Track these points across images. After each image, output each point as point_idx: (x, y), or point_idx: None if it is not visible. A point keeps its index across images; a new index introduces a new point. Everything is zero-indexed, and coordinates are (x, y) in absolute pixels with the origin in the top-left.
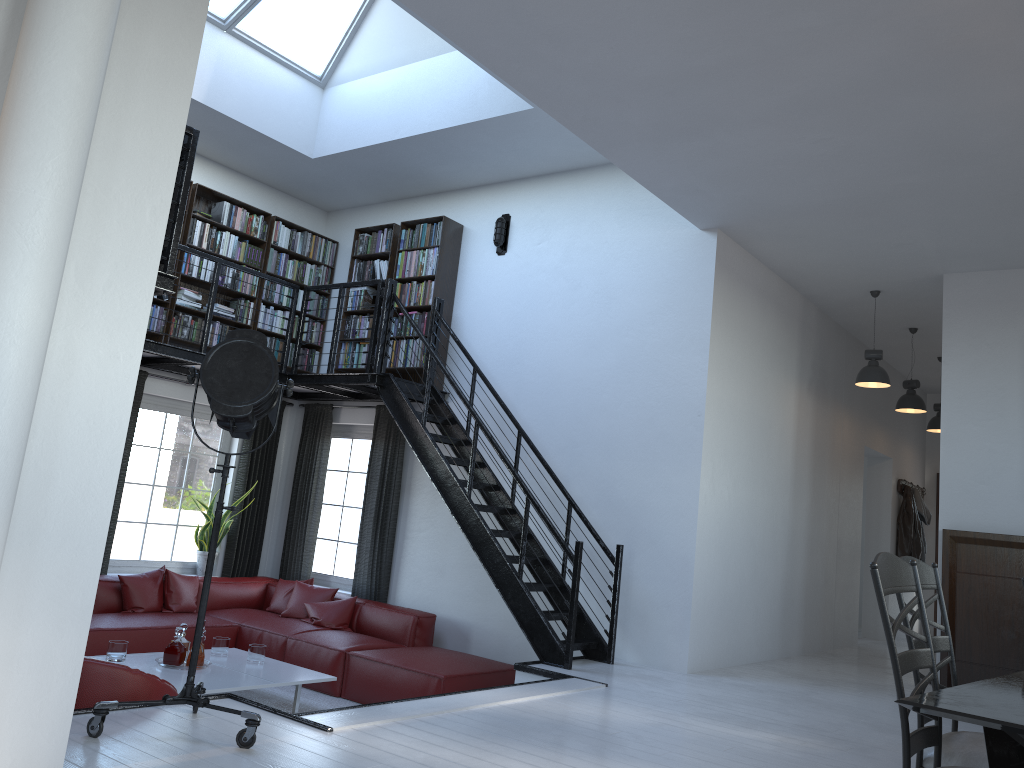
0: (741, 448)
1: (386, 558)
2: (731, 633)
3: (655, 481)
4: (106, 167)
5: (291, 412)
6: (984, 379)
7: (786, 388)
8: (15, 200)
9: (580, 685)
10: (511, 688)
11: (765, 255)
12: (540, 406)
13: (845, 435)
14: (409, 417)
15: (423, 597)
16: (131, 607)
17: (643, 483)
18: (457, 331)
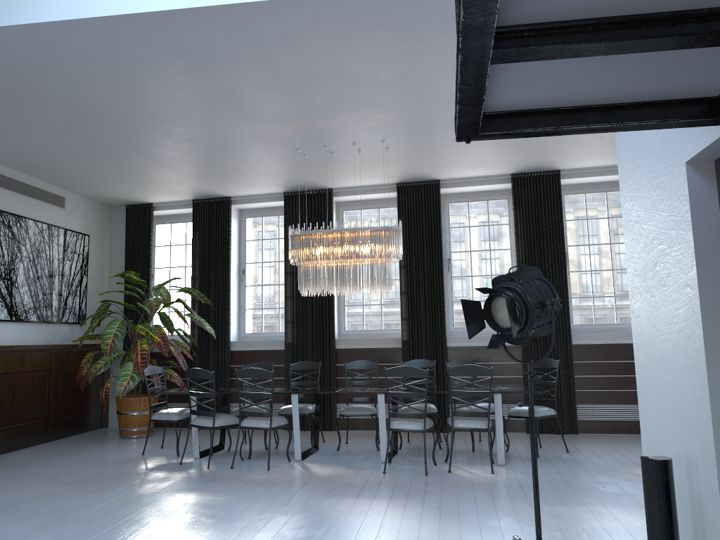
0: None
1: None
2: None
3: None
4: None
5: None
6: None
7: None
8: None
9: None
10: None
11: None
12: None
13: None
14: None
15: None
16: None
17: None
18: None
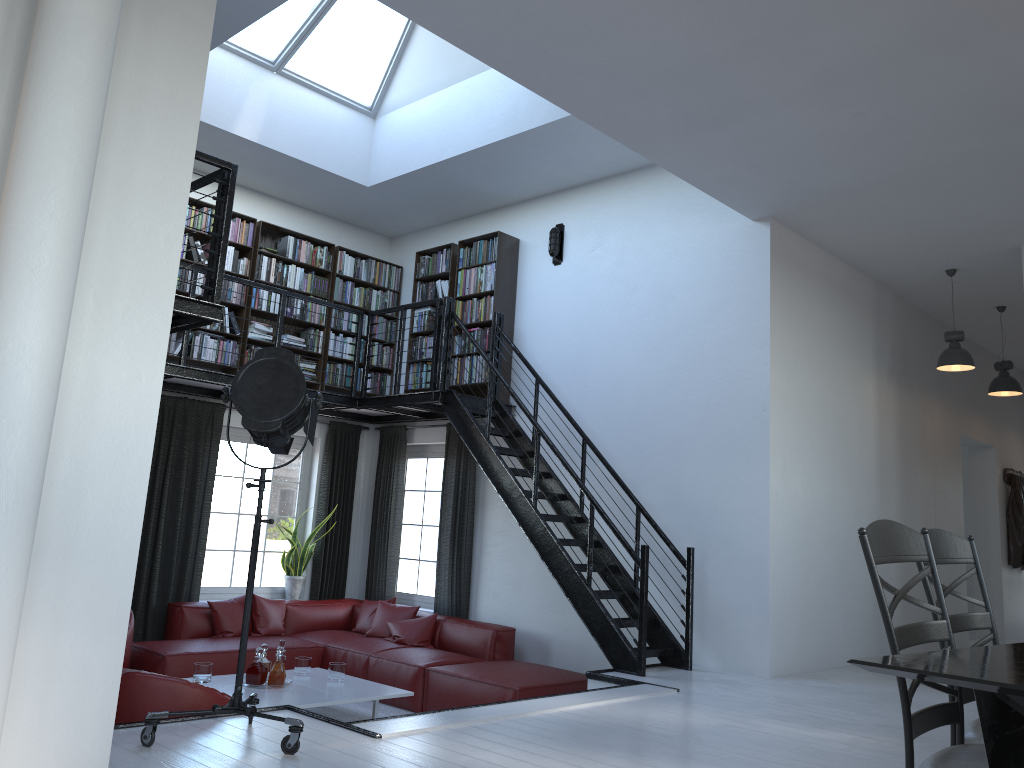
0: (814, 442)
1: (464, 574)
2: (817, 635)
3: (724, 480)
4: (118, 199)
5: (368, 436)
6: None
7: (862, 378)
8: (21, 233)
9: (649, 690)
10: (575, 695)
11: (825, 241)
12: (604, 412)
13: (936, 424)
14: (473, 431)
15: (502, 611)
16: (221, 632)
17: (712, 483)
18: (519, 344)
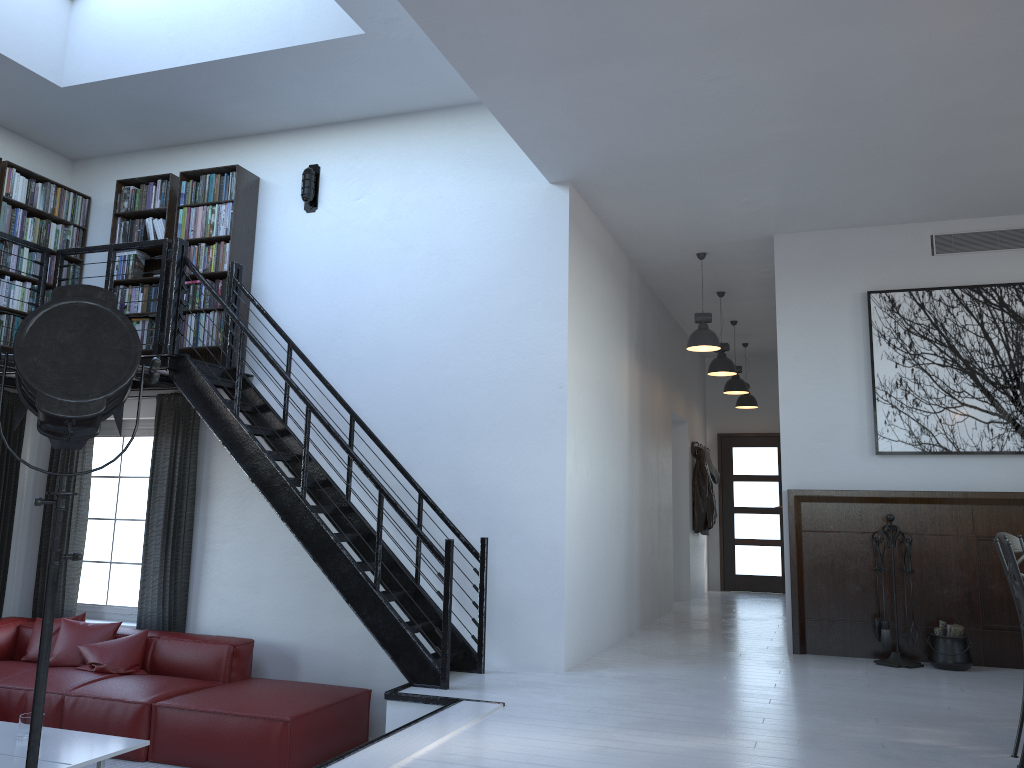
0: (594, 420)
1: (182, 578)
2: (593, 619)
3: (515, 463)
4: None
5: None
6: (817, 338)
7: (621, 355)
8: None
9: (478, 710)
10: (410, 730)
11: (608, 214)
12: (371, 386)
13: (659, 401)
14: (216, 406)
15: (234, 620)
16: None
17: (501, 466)
18: (259, 302)
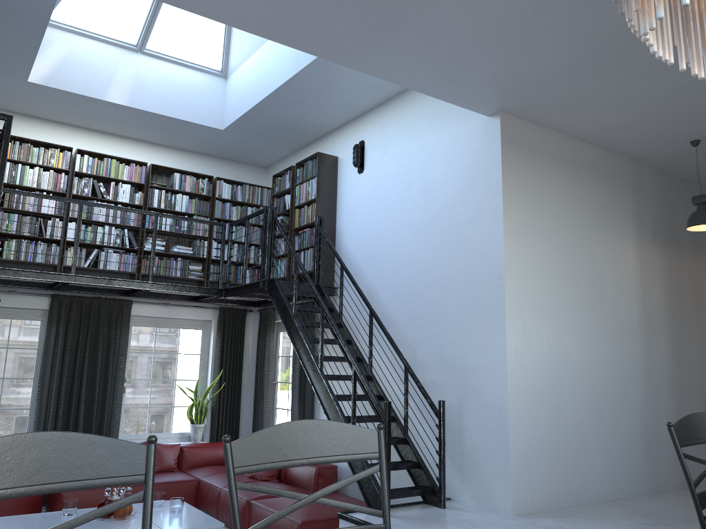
0: (562, 303)
1: None
2: (572, 474)
3: (473, 341)
4: None
5: (254, 316)
6: None
7: (619, 243)
8: None
9: None
10: None
11: (564, 127)
12: (392, 288)
13: None
14: (286, 310)
15: None
16: None
17: (465, 344)
18: (339, 238)
